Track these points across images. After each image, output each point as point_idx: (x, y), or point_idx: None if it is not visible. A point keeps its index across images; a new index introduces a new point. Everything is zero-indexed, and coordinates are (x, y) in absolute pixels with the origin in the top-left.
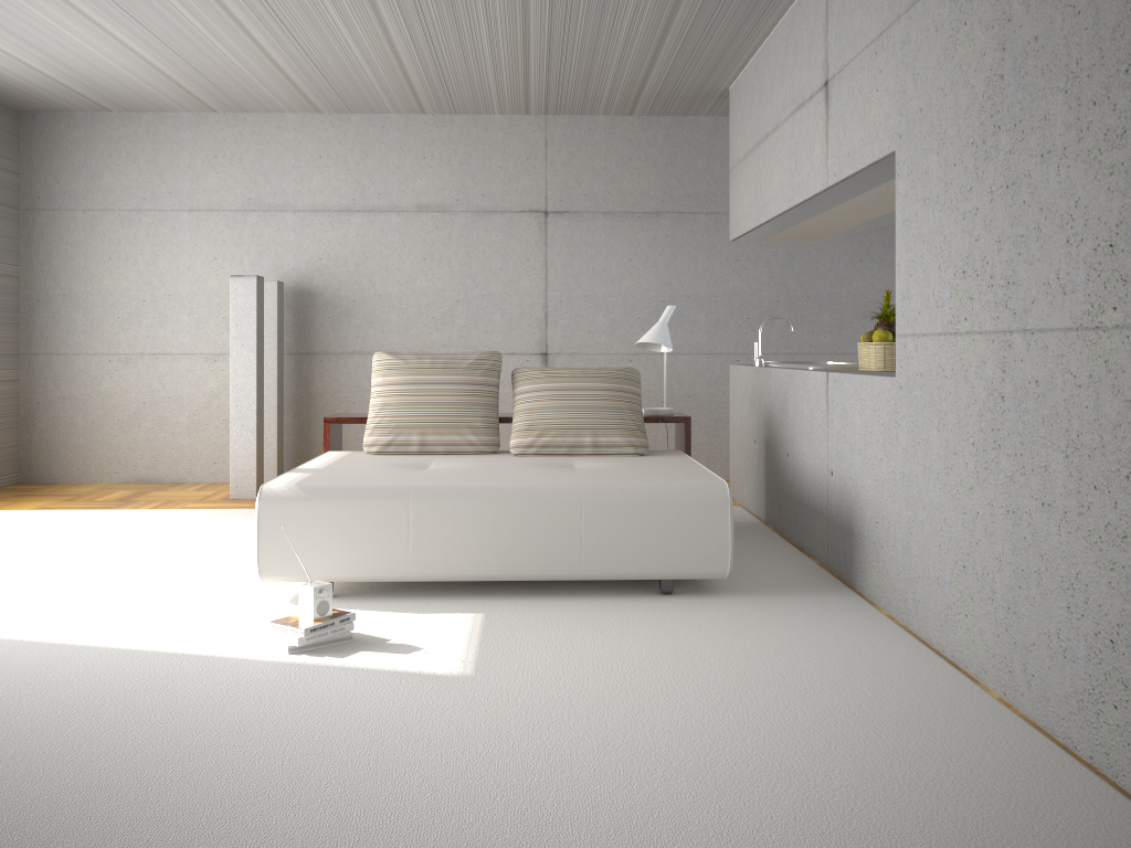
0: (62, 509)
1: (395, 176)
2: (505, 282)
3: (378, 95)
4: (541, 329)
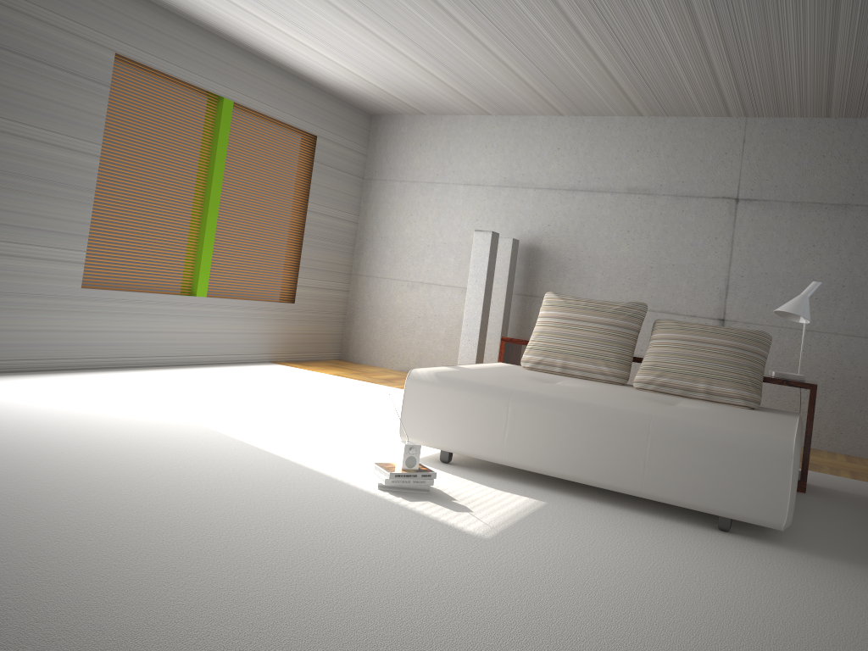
0: (346, 377)
1: (613, 164)
2: (693, 255)
3: (600, 100)
4: (721, 298)
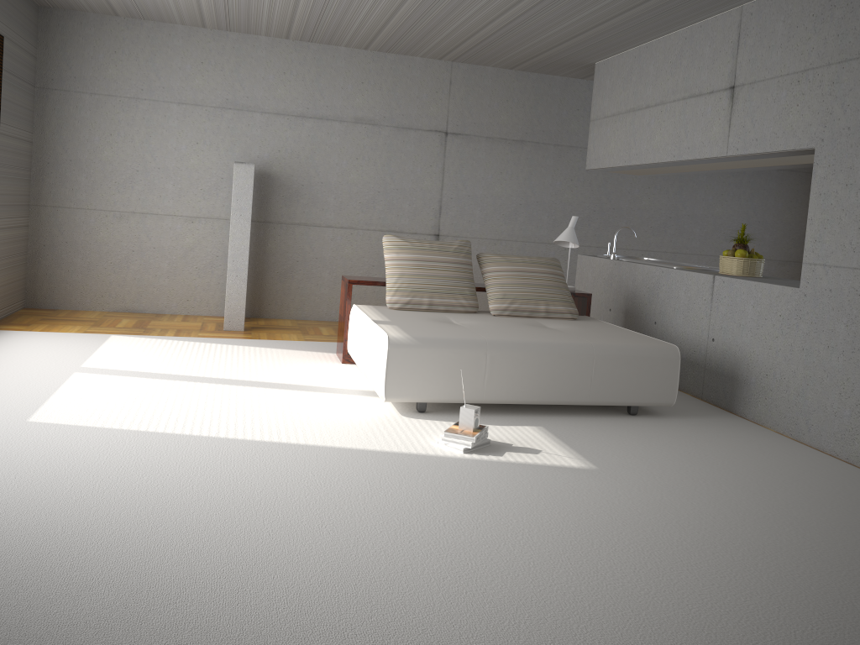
0: (104, 333)
1: (340, 94)
2: (413, 181)
3: (346, 34)
4: (436, 217)
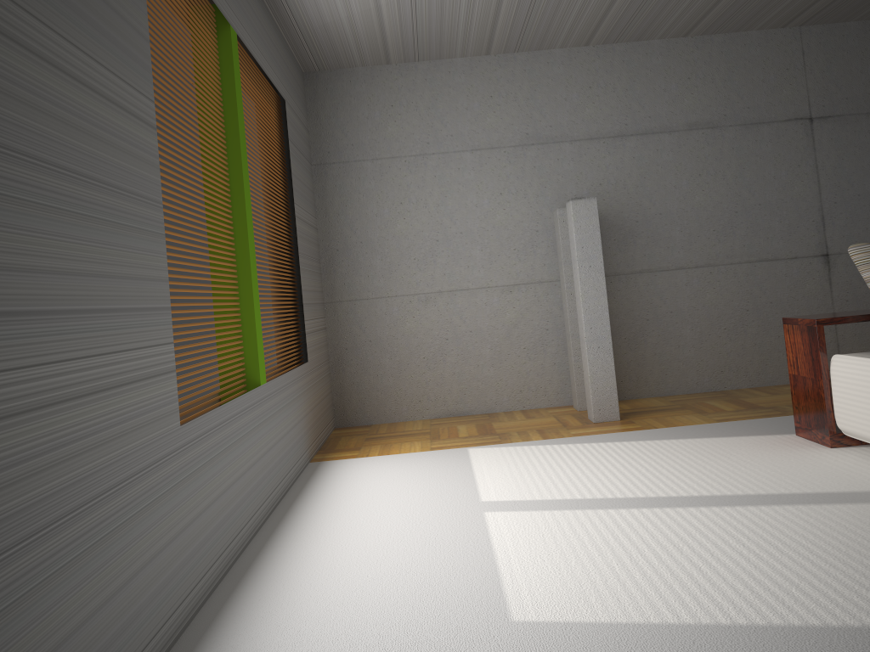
0: (456, 448)
1: (663, 98)
2: (779, 189)
3: (672, 14)
4: (819, 231)
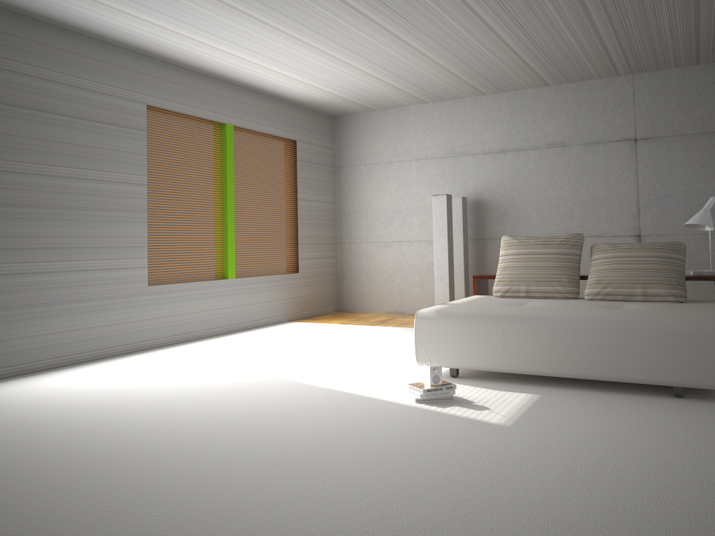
0: (350, 324)
1: (532, 127)
2: (607, 188)
3: (515, 79)
4: (635, 219)
